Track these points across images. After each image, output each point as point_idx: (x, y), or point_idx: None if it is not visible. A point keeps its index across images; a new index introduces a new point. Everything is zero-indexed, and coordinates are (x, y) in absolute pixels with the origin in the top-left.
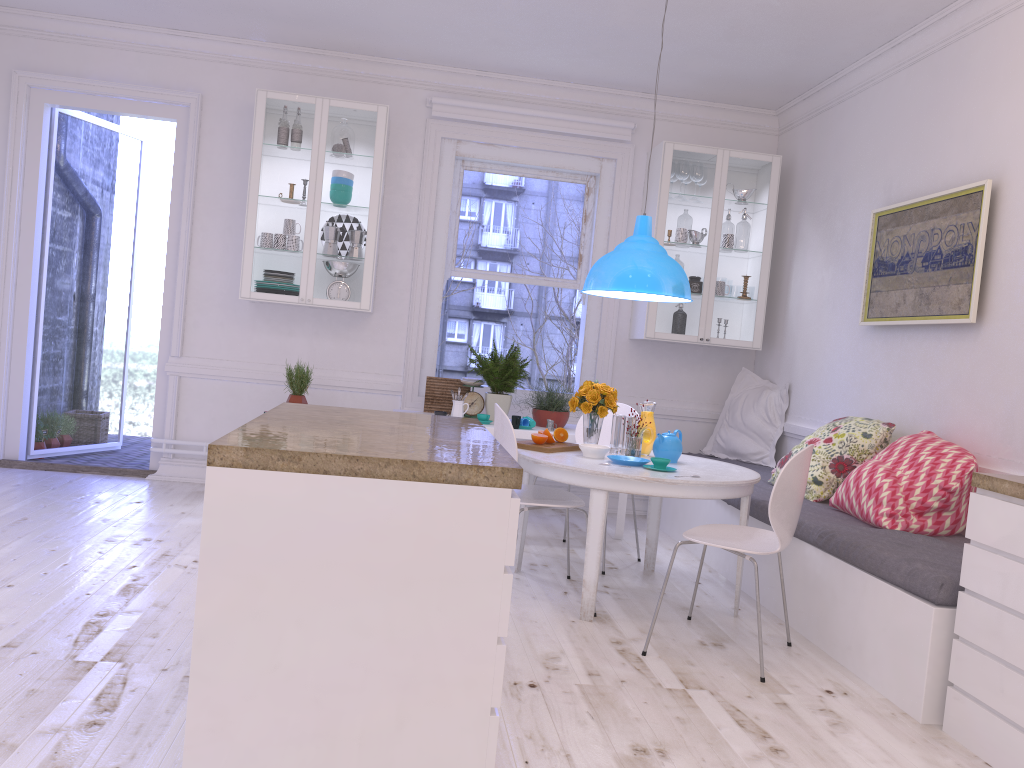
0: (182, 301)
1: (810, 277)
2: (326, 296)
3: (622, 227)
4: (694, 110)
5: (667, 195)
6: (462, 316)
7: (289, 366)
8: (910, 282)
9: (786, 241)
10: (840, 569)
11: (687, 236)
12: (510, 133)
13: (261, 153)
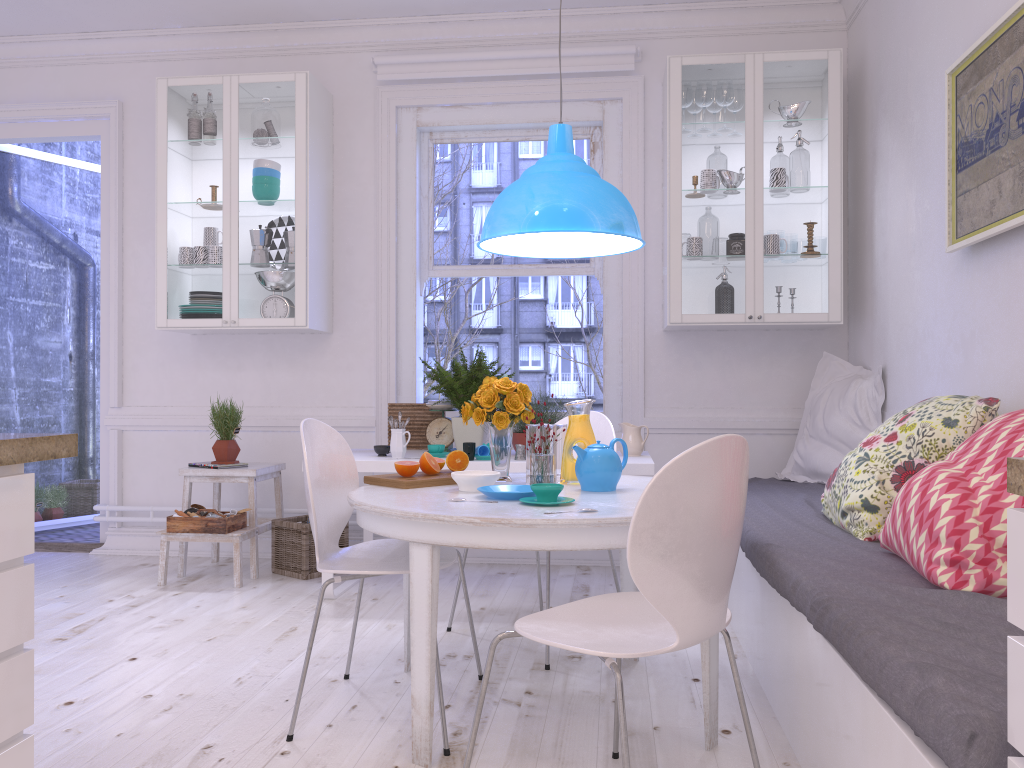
0: (116, 342)
1: (893, 206)
2: (253, 314)
3: (638, 185)
4: (721, 16)
5: (679, 127)
6: (535, 340)
7: (212, 405)
8: (1003, 158)
9: (865, 167)
10: (840, 674)
11: (714, 178)
12: (479, 87)
13: (166, 152)
